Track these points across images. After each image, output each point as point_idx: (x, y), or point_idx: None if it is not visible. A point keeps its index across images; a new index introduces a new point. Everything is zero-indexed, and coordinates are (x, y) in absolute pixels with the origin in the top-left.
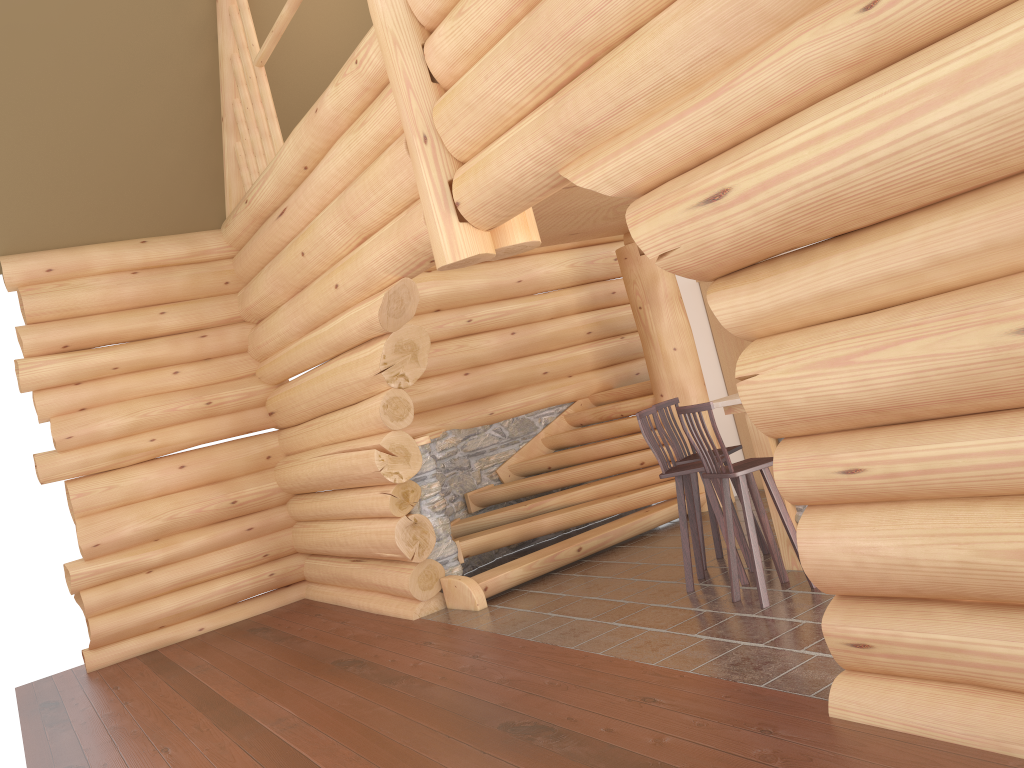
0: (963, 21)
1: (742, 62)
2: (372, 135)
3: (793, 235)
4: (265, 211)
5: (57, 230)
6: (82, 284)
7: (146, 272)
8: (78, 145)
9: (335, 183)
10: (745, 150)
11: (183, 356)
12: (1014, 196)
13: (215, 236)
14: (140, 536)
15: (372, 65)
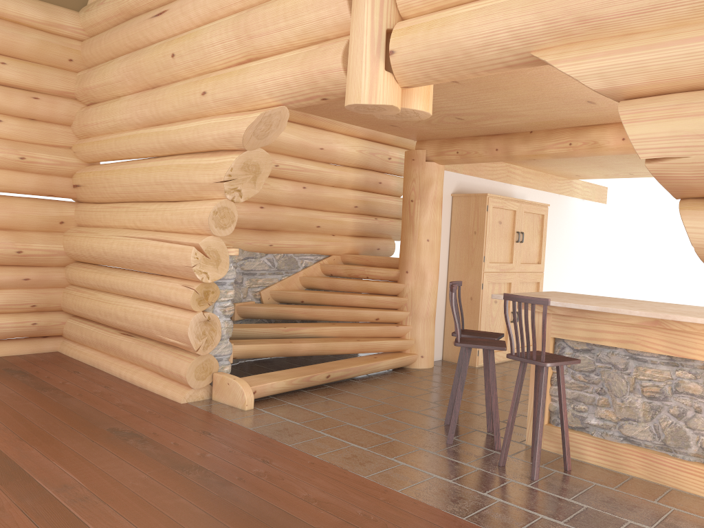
0: None
1: None
2: None
3: None
4: (137, 9)
5: None
6: None
7: None
8: None
9: (234, 2)
10: None
11: (11, 109)
12: None
13: (72, 16)
14: None
15: None
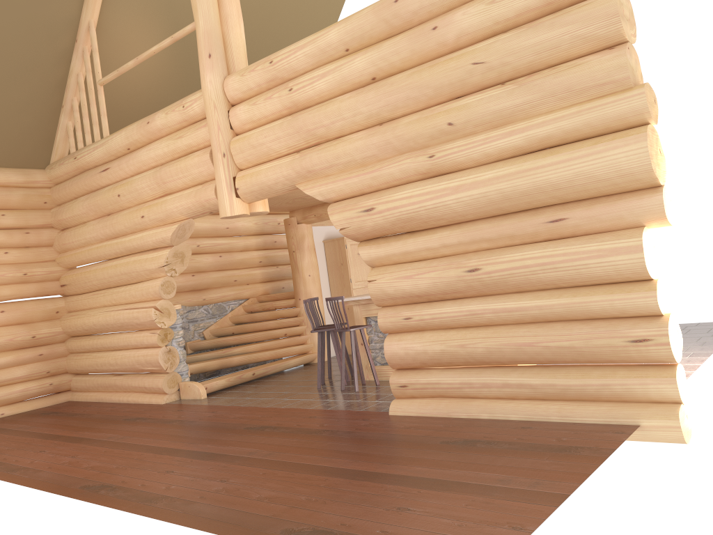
0: (459, 169)
1: (384, 162)
2: (185, 144)
3: (396, 229)
4: (88, 166)
5: None
6: None
7: None
8: None
9: (151, 162)
10: (381, 194)
11: (13, 243)
12: (468, 228)
13: (42, 173)
14: None
15: (193, 111)
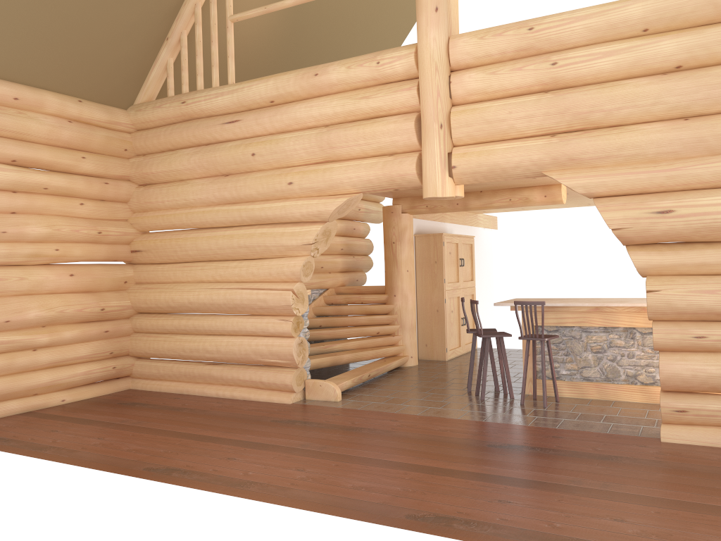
0: None
1: (687, 161)
2: (373, 106)
3: (694, 237)
4: (200, 114)
5: (28, 70)
6: (35, 117)
7: (78, 124)
8: (76, 17)
9: (310, 121)
10: (681, 197)
11: (91, 193)
12: None
13: (124, 114)
14: (37, 321)
15: (393, 69)
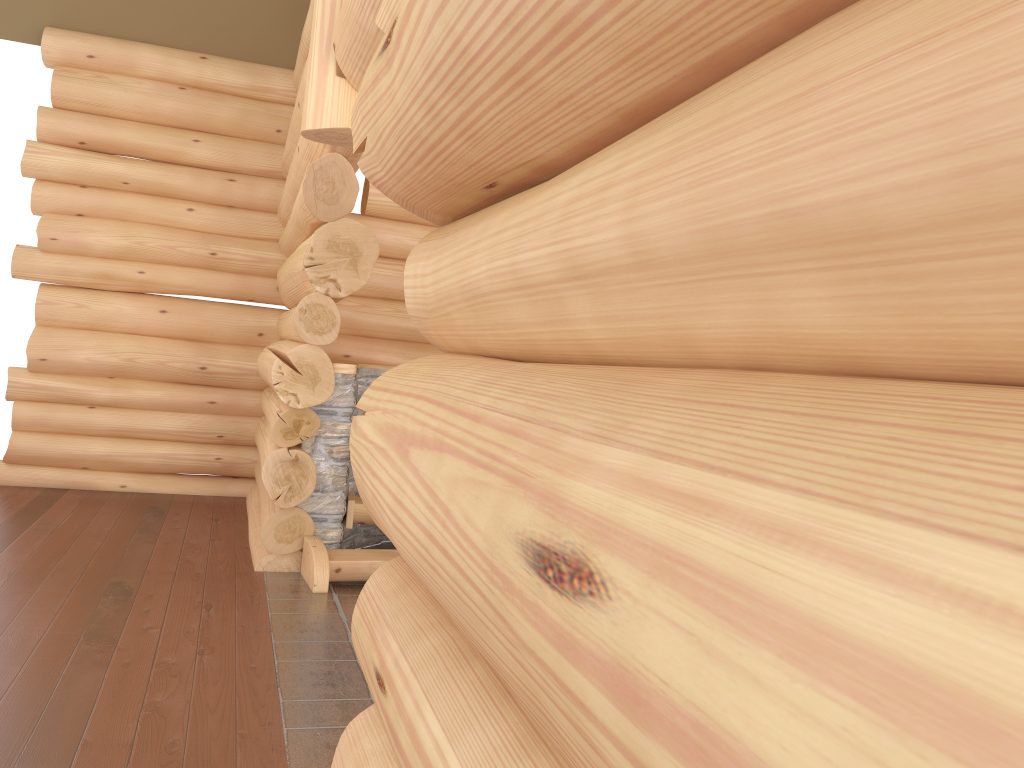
0: None
1: None
2: None
3: (456, 145)
4: None
5: (112, 16)
6: (121, 82)
7: (194, 91)
8: None
9: None
10: None
11: (202, 194)
12: (725, 102)
13: (284, 76)
14: (92, 367)
15: None
